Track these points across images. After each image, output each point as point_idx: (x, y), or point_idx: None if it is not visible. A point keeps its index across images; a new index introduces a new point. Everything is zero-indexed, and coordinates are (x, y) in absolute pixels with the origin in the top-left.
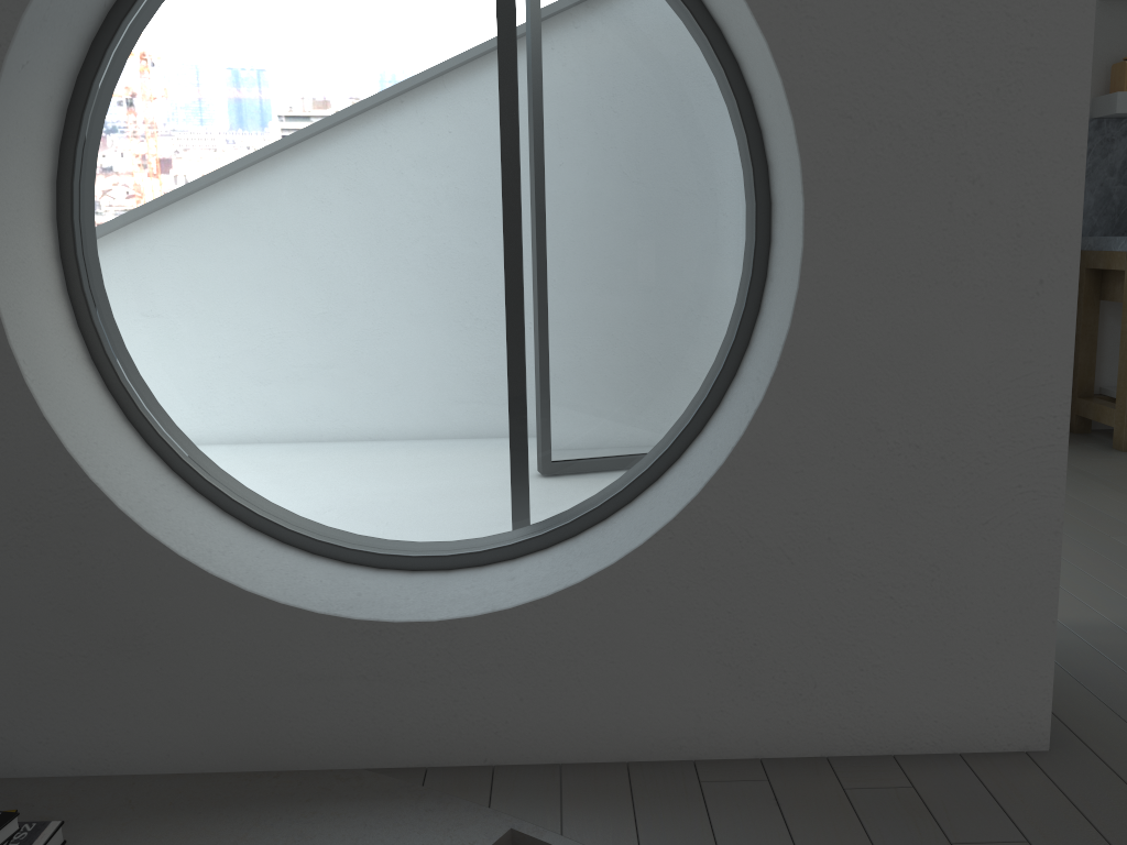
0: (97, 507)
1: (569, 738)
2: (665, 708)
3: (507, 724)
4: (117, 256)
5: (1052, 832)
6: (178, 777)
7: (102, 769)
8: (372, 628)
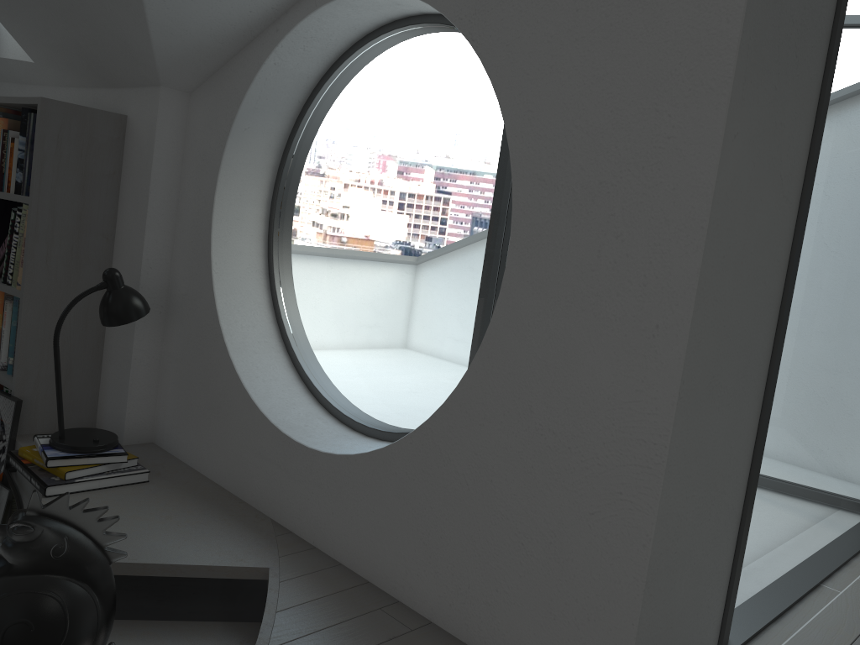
0: (219, 338)
1: (348, 550)
2: (391, 556)
3: (325, 525)
4: None
5: None
6: (214, 484)
7: (198, 468)
8: (287, 440)
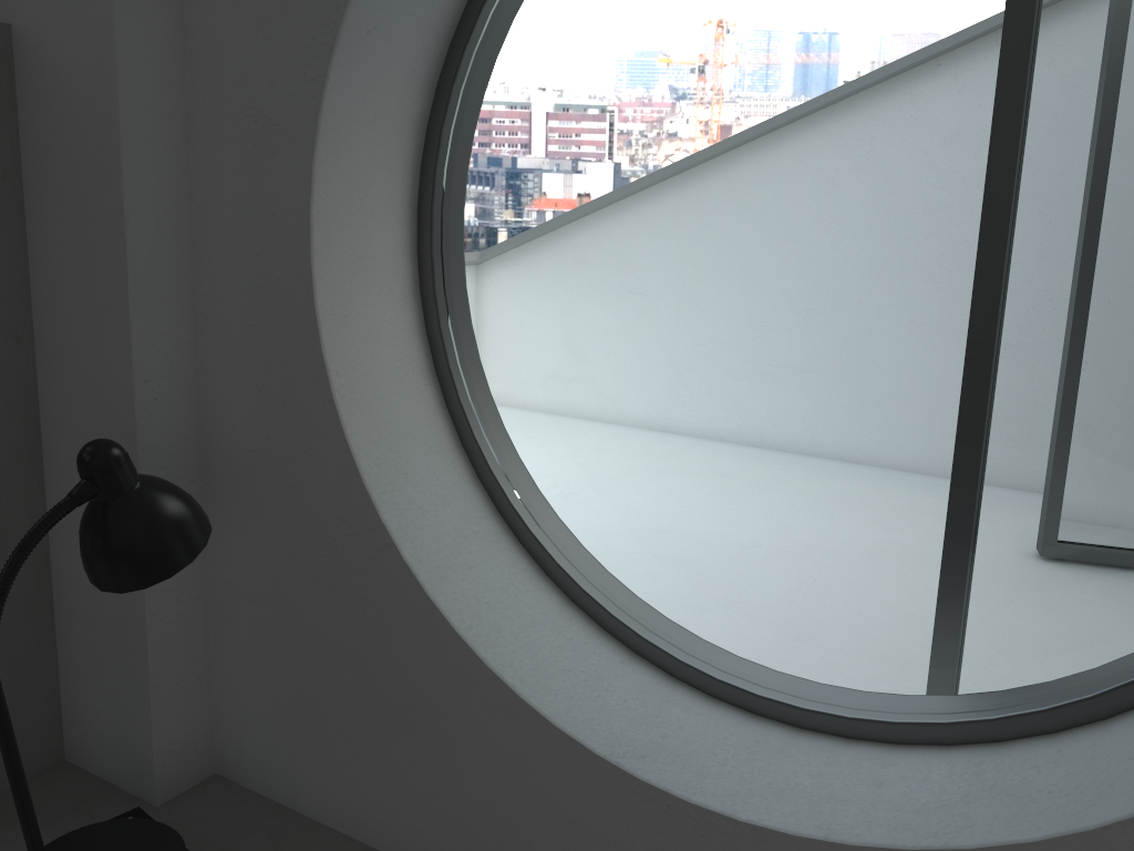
0: (384, 553)
1: None
2: None
3: None
4: (674, 218)
5: None
6: None
7: (366, 838)
8: (658, 799)
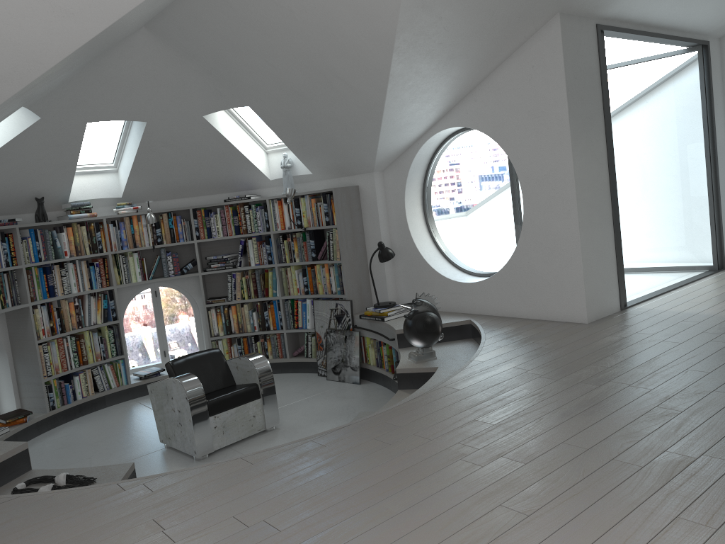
0: (420, 258)
1: (493, 310)
2: (509, 305)
3: (482, 306)
4: None
5: (554, 329)
6: None
7: None
8: (460, 283)
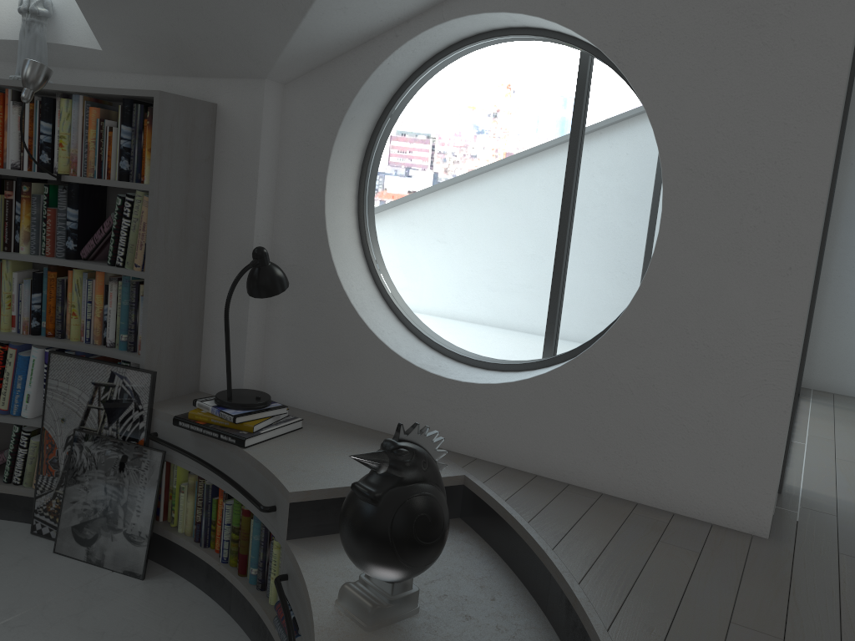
0: (343, 301)
1: (512, 455)
2: (559, 452)
3: (486, 440)
4: (473, 212)
5: (718, 555)
6: (351, 424)
7: (326, 413)
8: (436, 378)
